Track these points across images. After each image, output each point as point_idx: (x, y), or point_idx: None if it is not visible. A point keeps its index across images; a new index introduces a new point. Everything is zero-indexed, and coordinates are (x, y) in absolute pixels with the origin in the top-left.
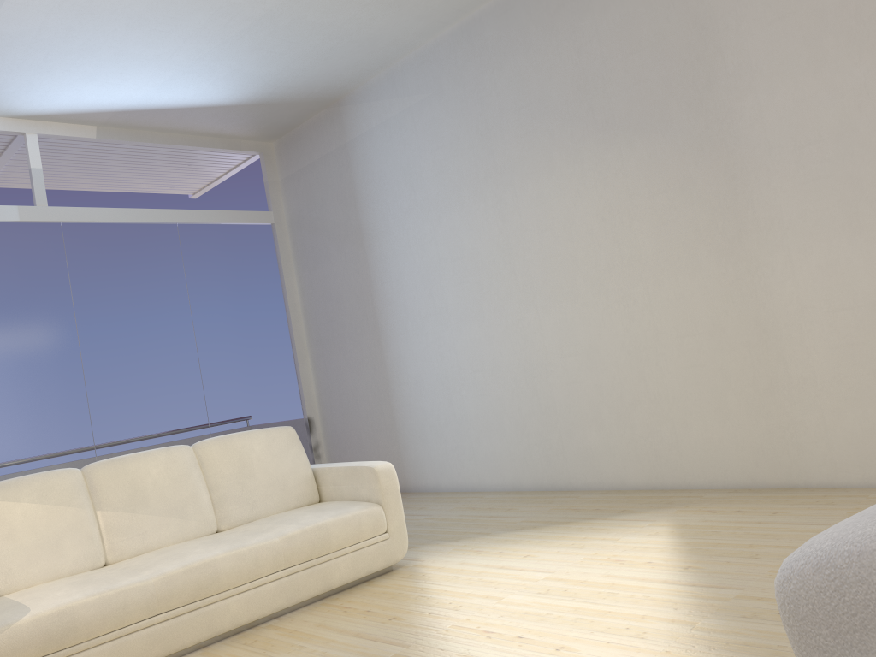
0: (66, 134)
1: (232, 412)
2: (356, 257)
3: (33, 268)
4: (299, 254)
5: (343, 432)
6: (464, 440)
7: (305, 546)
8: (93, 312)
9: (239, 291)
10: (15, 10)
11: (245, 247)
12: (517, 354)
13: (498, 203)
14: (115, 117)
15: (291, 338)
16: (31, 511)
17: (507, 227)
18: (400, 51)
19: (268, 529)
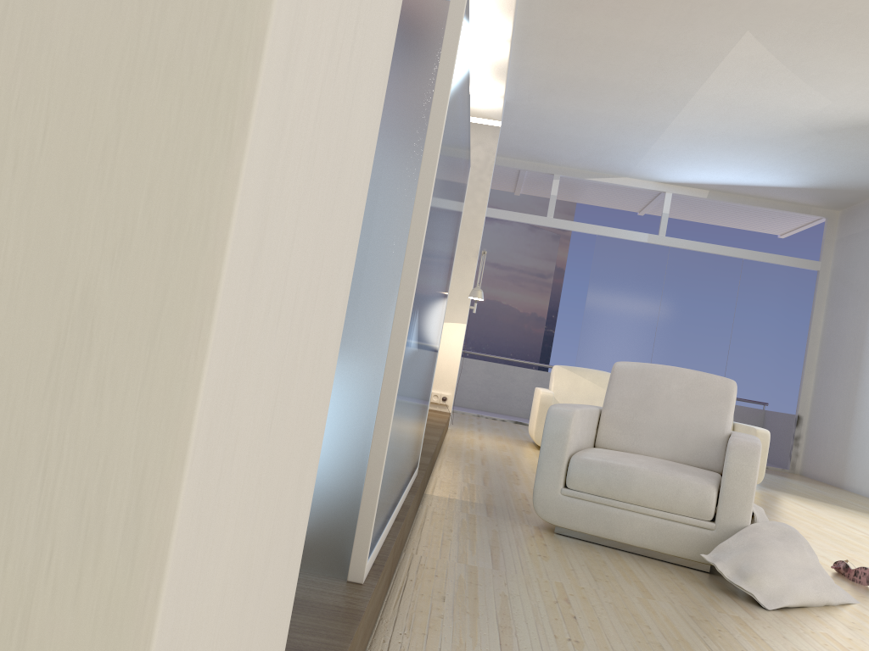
0: (688, 194)
1: (740, 391)
2: (862, 309)
3: (646, 270)
4: (830, 297)
5: (817, 433)
6: None
7: None
8: (671, 303)
9: (773, 312)
10: (663, 142)
11: (789, 283)
12: None
13: None
14: (720, 187)
15: (804, 355)
16: (587, 384)
17: None
18: None
19: None
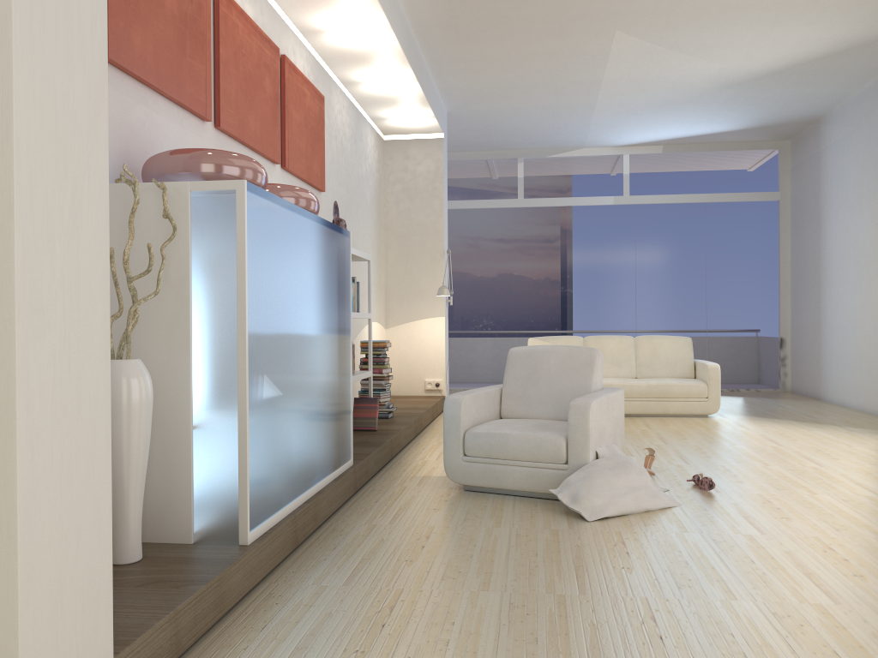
0: (644, 153)
1: (723, 325)
2: (815, 232)
3: (617, 230)
4: (792, 223)
5: (798, 352)
6: (845, 372)
7: (656, 391)
8: (645, 256)
9: (742, 247)
10: (598, 117)
11: (753, 217)
12: (872, 319)
13: (875, 213)
14: (671, 141)
15: (778, 281)
16: None
17: (877, 231)
18: (841, 96)
19: (646, 380)
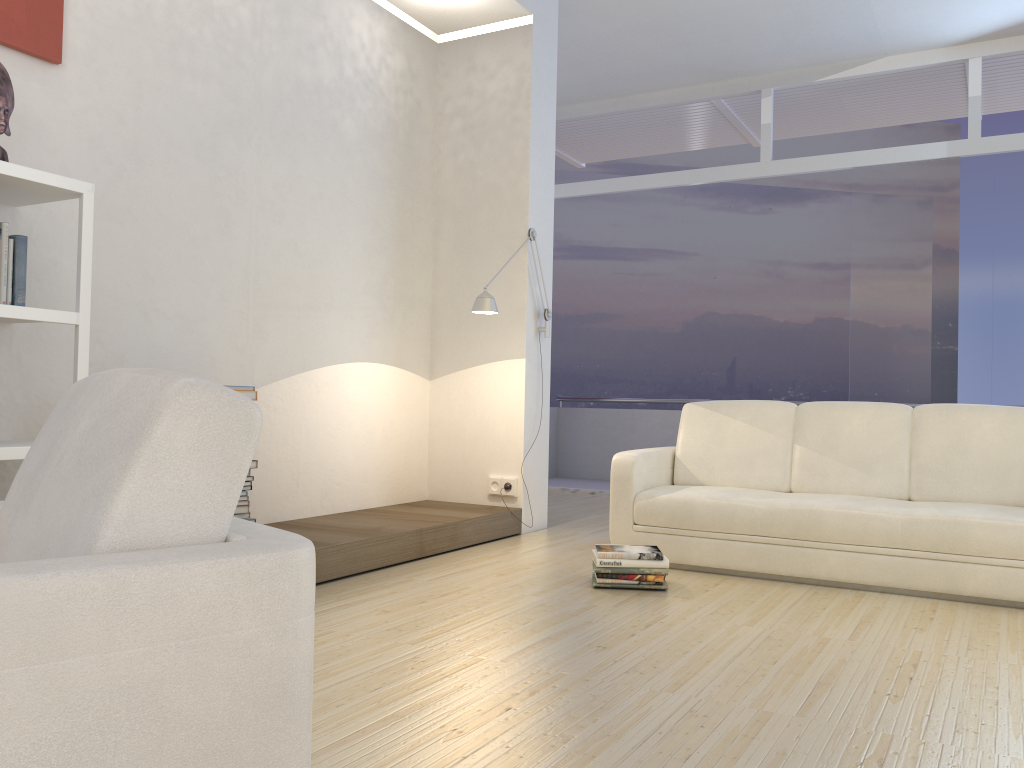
0: (1015, 49)
1: None
2: None
3: (954, 207)
4: None
5: None
6: None
7: (931, 534)
8: (1015, 255)
9: None
10: None
11: None
12: None
13: None
14: None
15: None
16: (740, 429)
17: None
18: None
19: (913, 507)
